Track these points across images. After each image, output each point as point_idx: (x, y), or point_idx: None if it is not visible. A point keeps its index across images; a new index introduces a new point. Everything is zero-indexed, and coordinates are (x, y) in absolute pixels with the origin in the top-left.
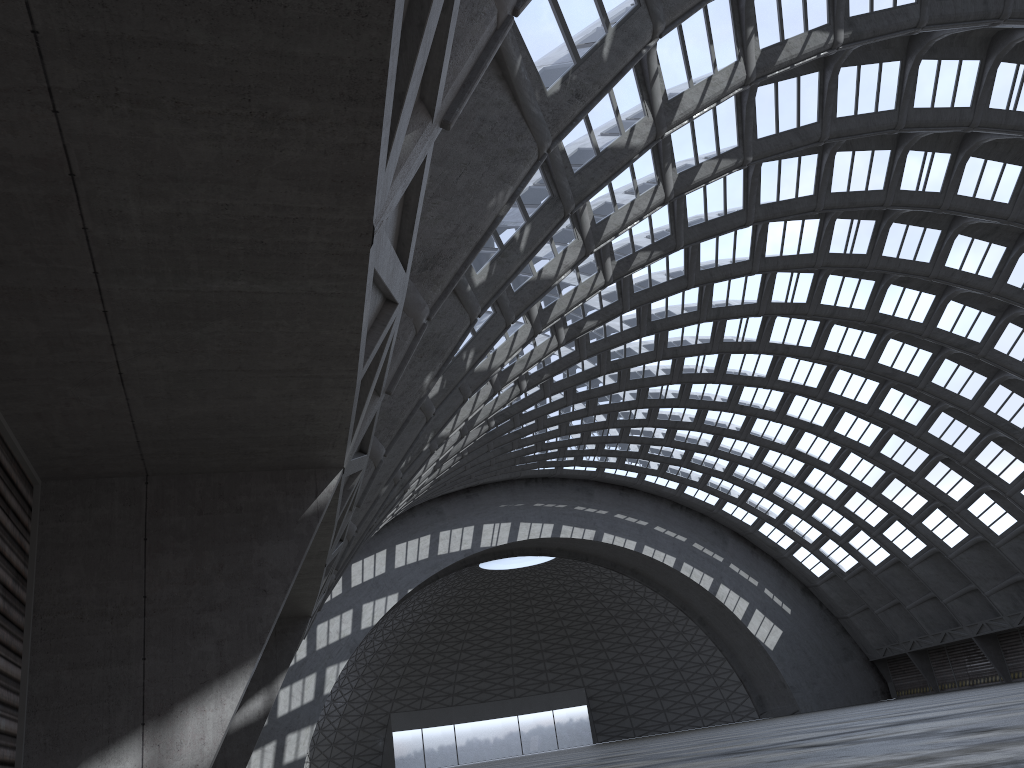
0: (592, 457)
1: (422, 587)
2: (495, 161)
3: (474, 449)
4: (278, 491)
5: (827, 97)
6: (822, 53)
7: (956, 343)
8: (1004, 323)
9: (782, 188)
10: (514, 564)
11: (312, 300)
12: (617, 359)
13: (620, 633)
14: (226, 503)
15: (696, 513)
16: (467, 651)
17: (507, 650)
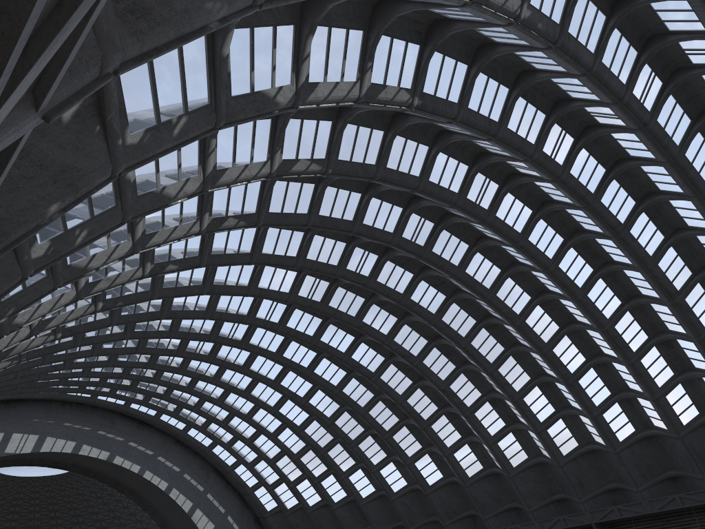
0: (124, 392)
1: None
2: None
3: (33, 357)
4: None
5: (385, 150)
6: (403, 107)
7: (403, 353)
8: (432, 346)
9: (335, 209)
10: (30, 472)
11: None
12: (176, 310)
13: None
14: None
15: (192, 451)
16: None
17: None
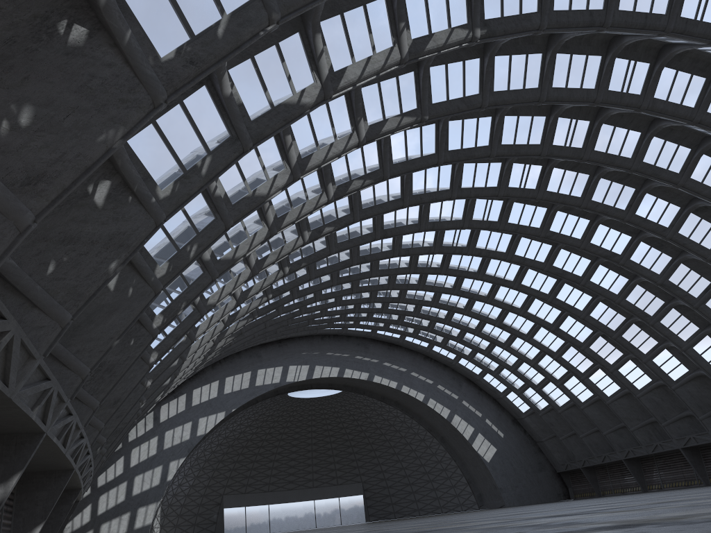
0: (366, 322)
1: (245, 408)
2: (106, 107)
3: (262, 313)
4: None
5: (486, 76)
6: (463, 44)
7: (604, 254)
8: (637, 242)
9: (465, 139)
10: (313, 394)
11: None
12: (364, 255)
13: (388, 445)
14: None
15: (441, 364)
16: (280, 454)
17: (309, 454)
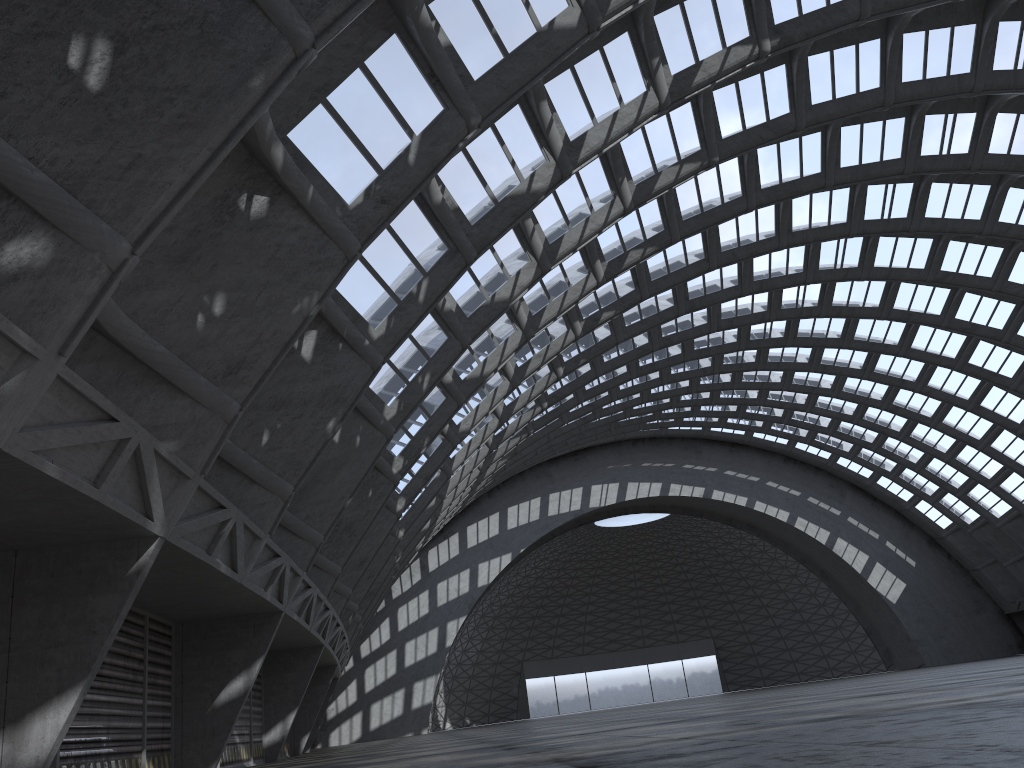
0: (693, 417)
1: (539, 546)
2: (297, 275)
3: (540, 426)
4: (110, 557)
5: (797, 87)
6: (748, 64)
7: None
8: None
9: (784, 170)
10: (630, 521)
11: (1, 471)
12: (669, 334)
13: (744, 586)
14: (71, 567)
15: (811, 467)
16: (594, 603)
17: (633, 602)
